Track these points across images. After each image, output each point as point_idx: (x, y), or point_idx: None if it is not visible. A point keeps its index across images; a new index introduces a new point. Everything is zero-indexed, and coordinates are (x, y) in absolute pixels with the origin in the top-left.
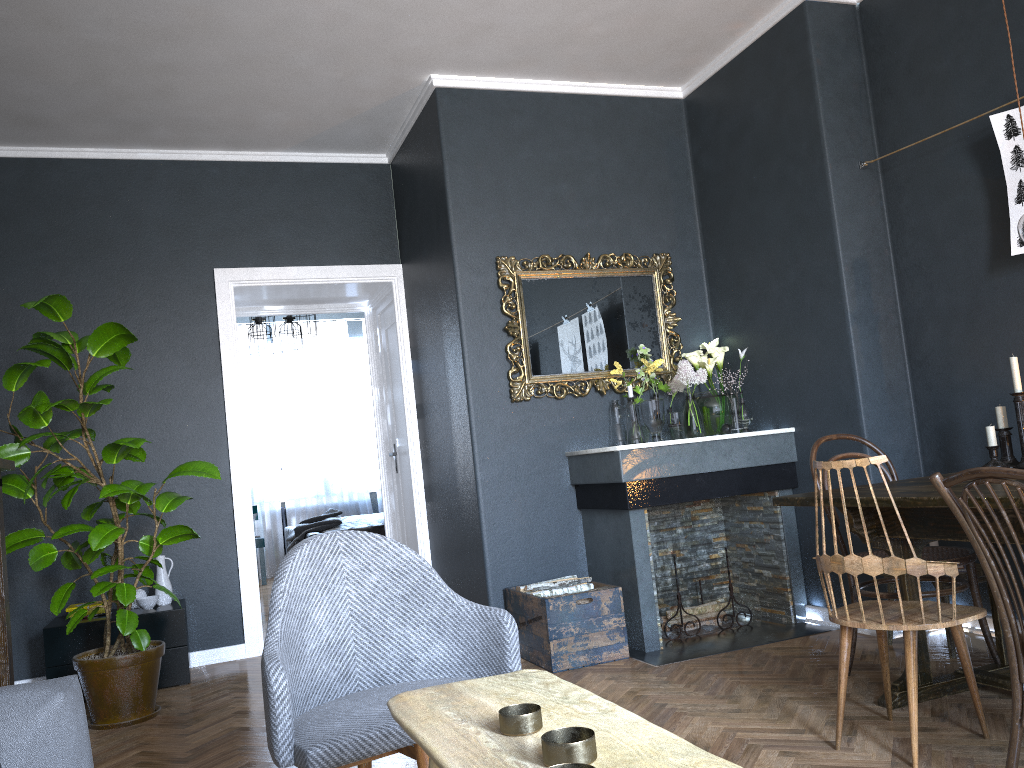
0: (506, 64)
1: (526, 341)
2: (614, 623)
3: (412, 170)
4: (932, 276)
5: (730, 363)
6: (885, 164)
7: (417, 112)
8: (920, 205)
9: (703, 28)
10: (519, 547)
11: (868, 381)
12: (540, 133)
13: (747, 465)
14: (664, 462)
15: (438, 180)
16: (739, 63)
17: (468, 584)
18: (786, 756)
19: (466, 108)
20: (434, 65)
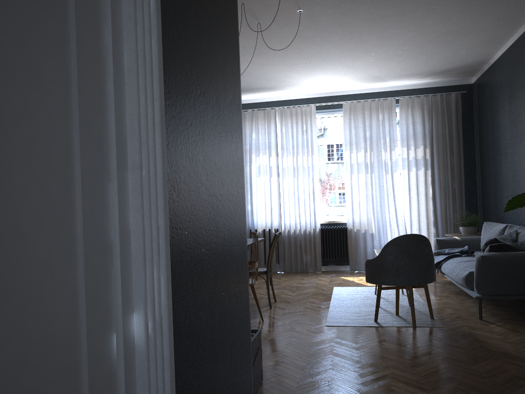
0: None
1: None
2: None
3: None
4: None
5: None
6: None
7: None
8: None
9: None
10: None
11: None
12: None
13: None
14: None
15: None
16: None
17: (235, 388)
18: (277, 322)
19: None
20: None
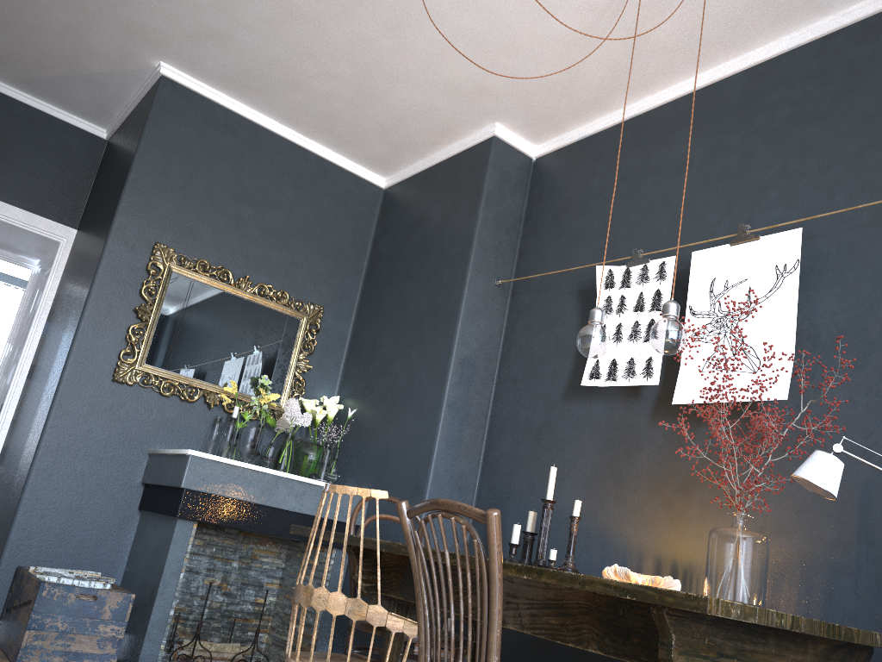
0: (234, 83)
1: (153, 329)
2: (111, 631)
3: (118, 146)
4: (522, 391)
5: (342, 422)
6: (516, 289)
7: (141, 95)
8: (530, 329)
9: (411, 127)
10: (56, 528)
11: (442, 466)
12: (246, 158)
13: (314, 513)
14: (232, 482)
15: (131, 155)
16: (433, 171)
17: None
18: None
19: (184, 105)
20: (166, 53)
